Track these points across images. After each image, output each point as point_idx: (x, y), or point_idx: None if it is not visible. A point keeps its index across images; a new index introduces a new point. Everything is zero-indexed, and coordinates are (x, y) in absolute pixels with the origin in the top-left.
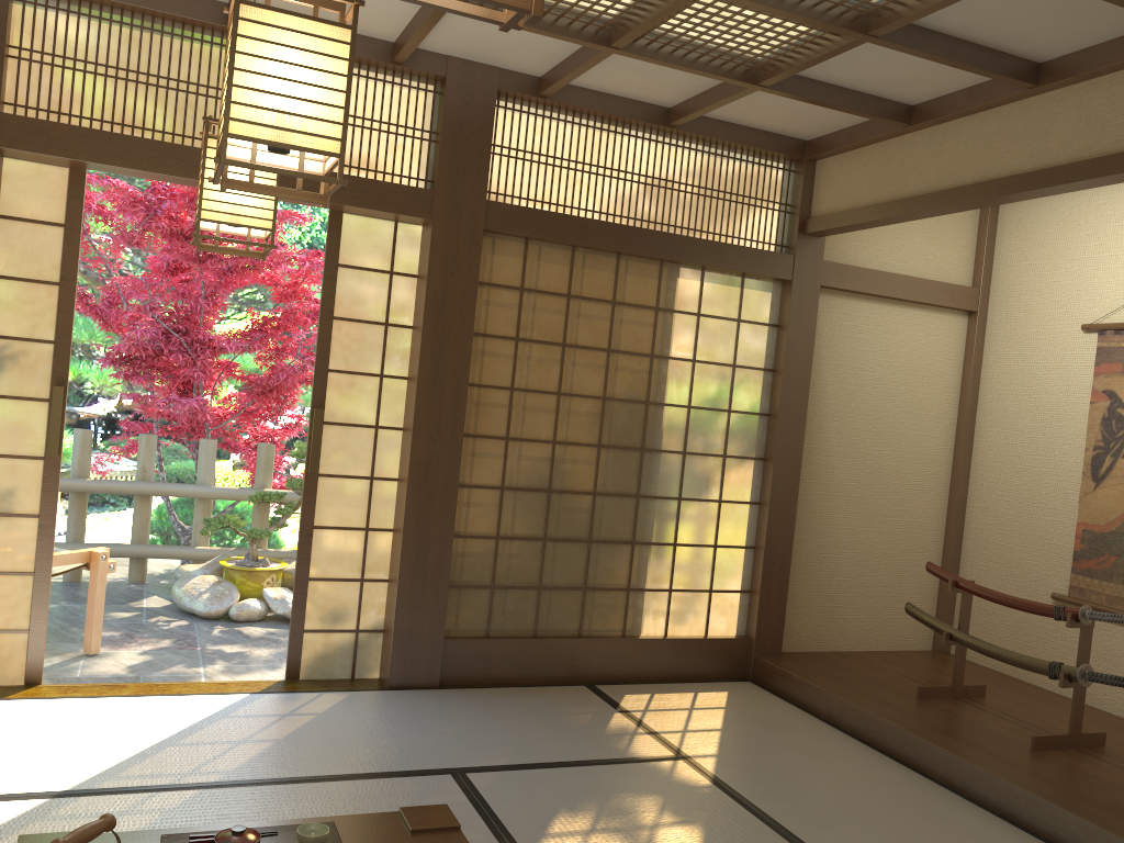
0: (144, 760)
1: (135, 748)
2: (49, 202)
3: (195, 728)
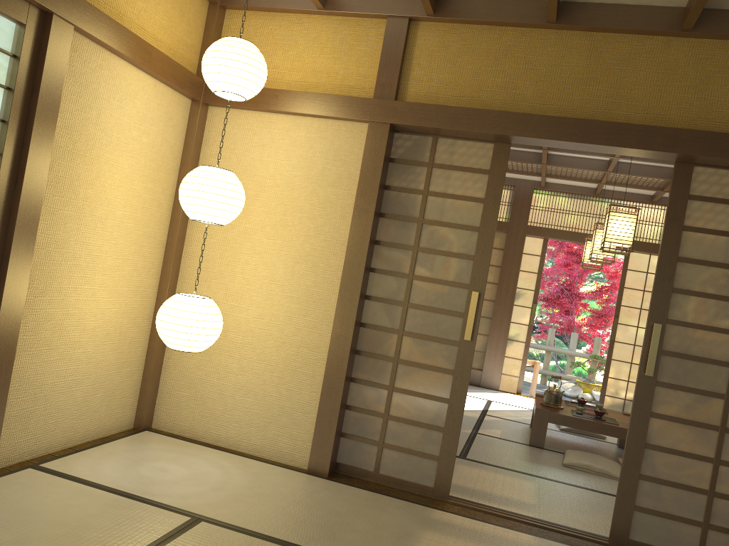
0: None
1: None
2: (536, 249)
3: None
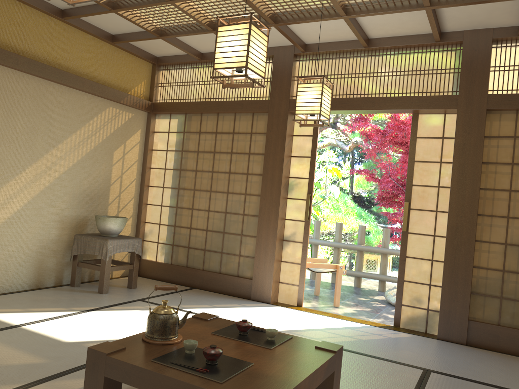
0: (305, 331)
1: (307, 327)
2: (308, 128)
3: (335, 328)
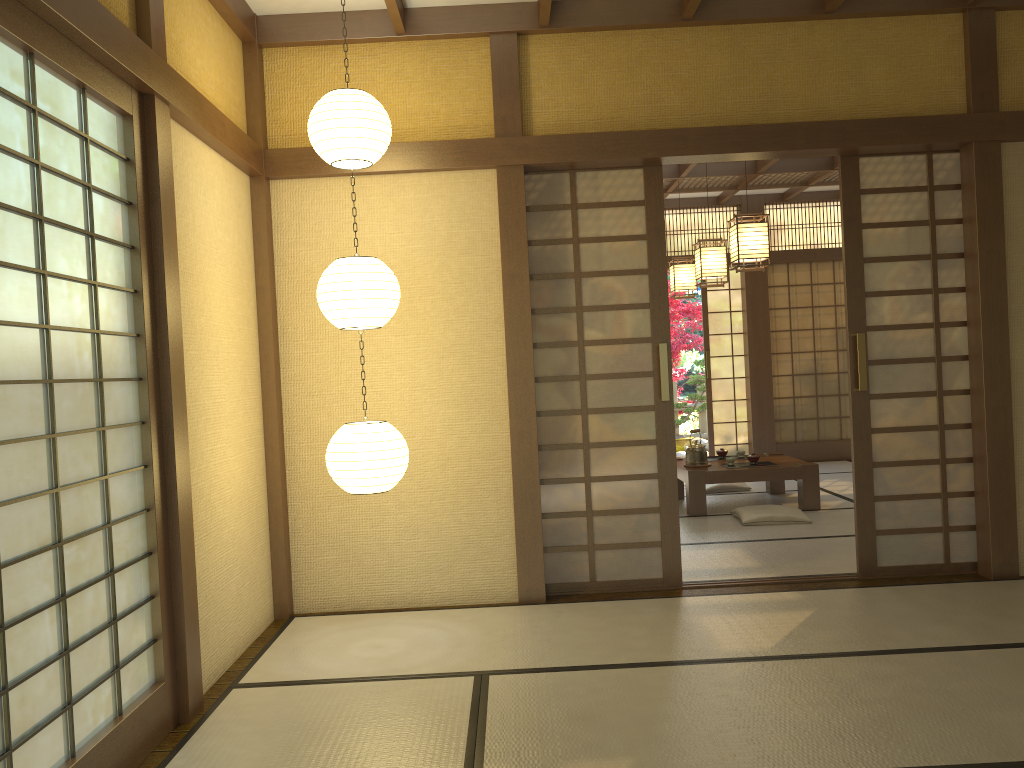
0: None
1: None
2: None
3: None
